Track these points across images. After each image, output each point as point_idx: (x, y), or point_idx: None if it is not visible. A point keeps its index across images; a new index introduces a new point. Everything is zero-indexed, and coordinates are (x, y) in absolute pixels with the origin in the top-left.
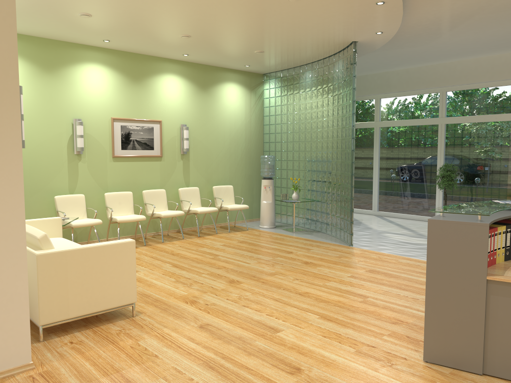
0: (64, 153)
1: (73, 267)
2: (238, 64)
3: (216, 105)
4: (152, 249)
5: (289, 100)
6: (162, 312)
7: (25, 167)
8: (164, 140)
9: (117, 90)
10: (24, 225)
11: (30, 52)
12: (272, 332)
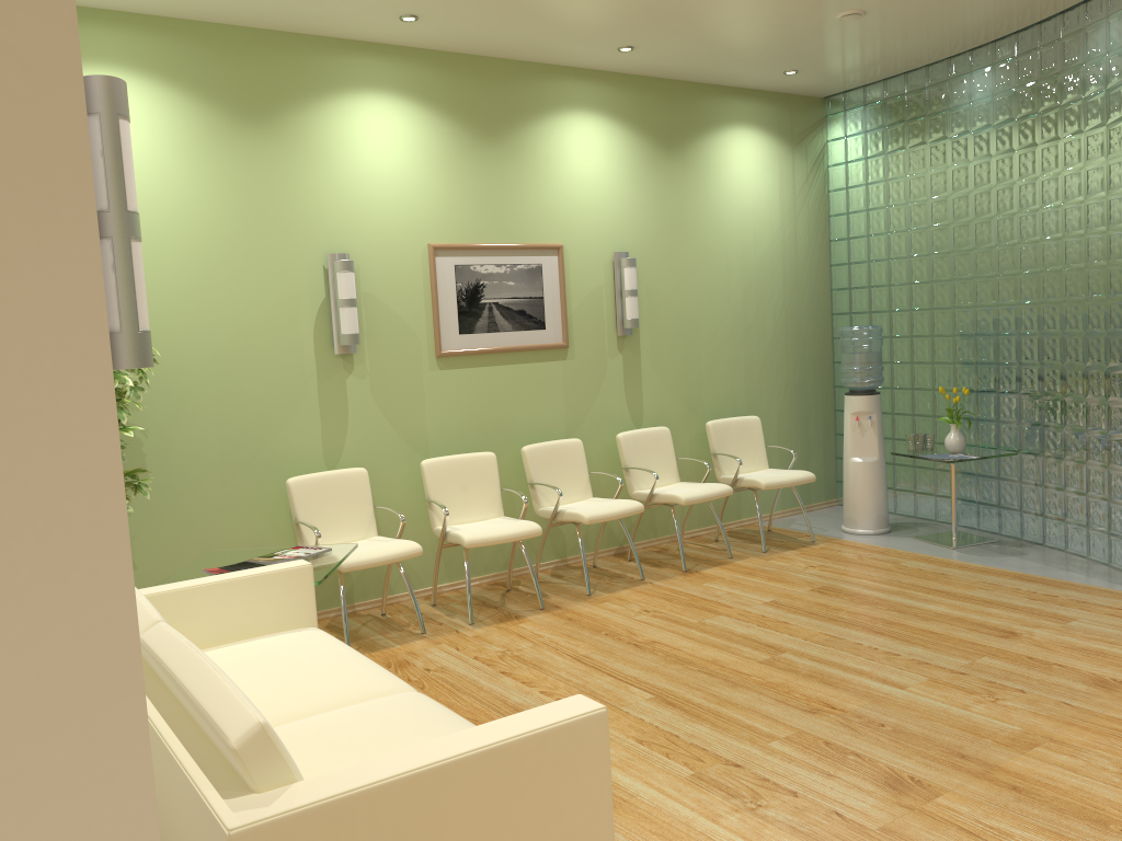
0: (306, 355)
1: None
2: (767, 69)
3: (705, 194)
4: (569, 623)
5: (912, 163)
6: None
7: (204, 400)
8: (573, 301)
9: (441, 166)
10: (149, 786)
11: (201, 68)
12: None
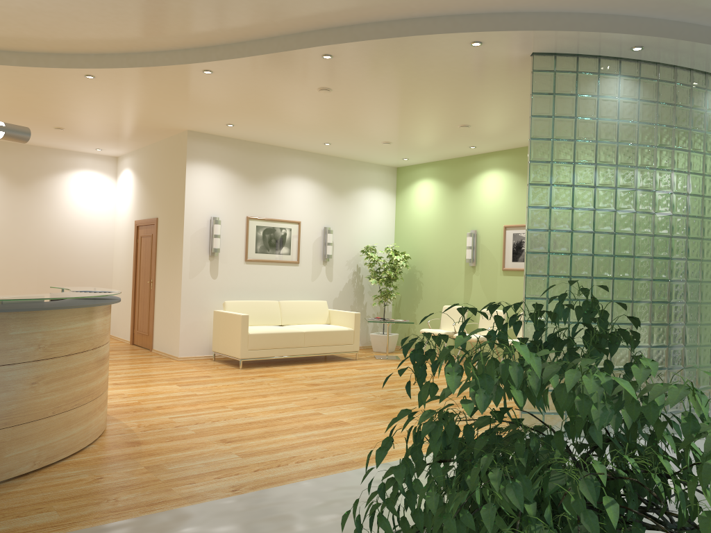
0: (462, 265)
1: (221, 322)
2: None
3: None
4: None
5: None
6: (243, 372)
7: (436, 277)
8: None
9: (512, 193)
10: (181, 288)
11: (445, 174)
12: (179, 384)
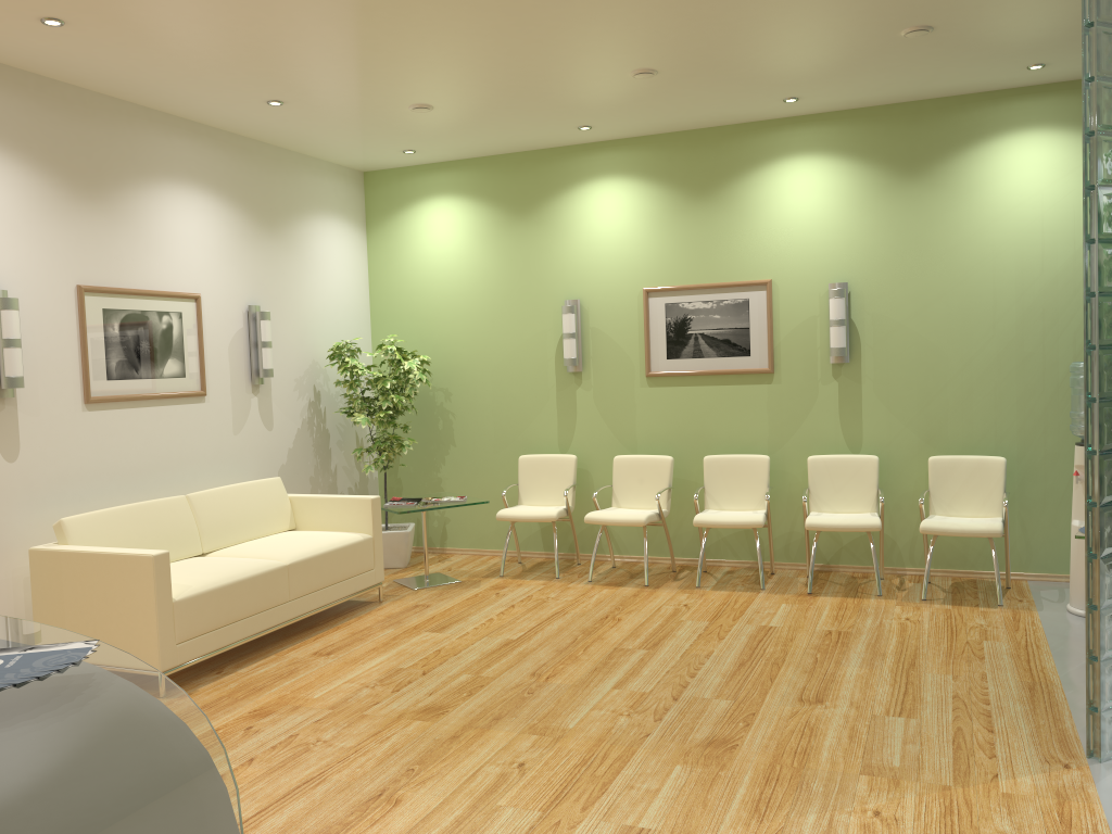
0: (549, 372)
1: (69, 579)
2: (999, 72)
3: (962, 213)
4: (627, 596)
5: None
6: None
7: (486, 398)
8: (781, 331)
9: (657, 225)
10: None
11: (493, 185)
12: None
